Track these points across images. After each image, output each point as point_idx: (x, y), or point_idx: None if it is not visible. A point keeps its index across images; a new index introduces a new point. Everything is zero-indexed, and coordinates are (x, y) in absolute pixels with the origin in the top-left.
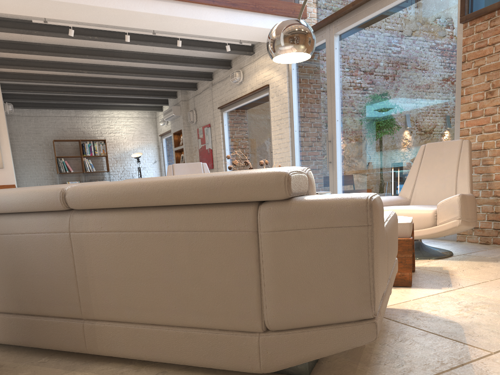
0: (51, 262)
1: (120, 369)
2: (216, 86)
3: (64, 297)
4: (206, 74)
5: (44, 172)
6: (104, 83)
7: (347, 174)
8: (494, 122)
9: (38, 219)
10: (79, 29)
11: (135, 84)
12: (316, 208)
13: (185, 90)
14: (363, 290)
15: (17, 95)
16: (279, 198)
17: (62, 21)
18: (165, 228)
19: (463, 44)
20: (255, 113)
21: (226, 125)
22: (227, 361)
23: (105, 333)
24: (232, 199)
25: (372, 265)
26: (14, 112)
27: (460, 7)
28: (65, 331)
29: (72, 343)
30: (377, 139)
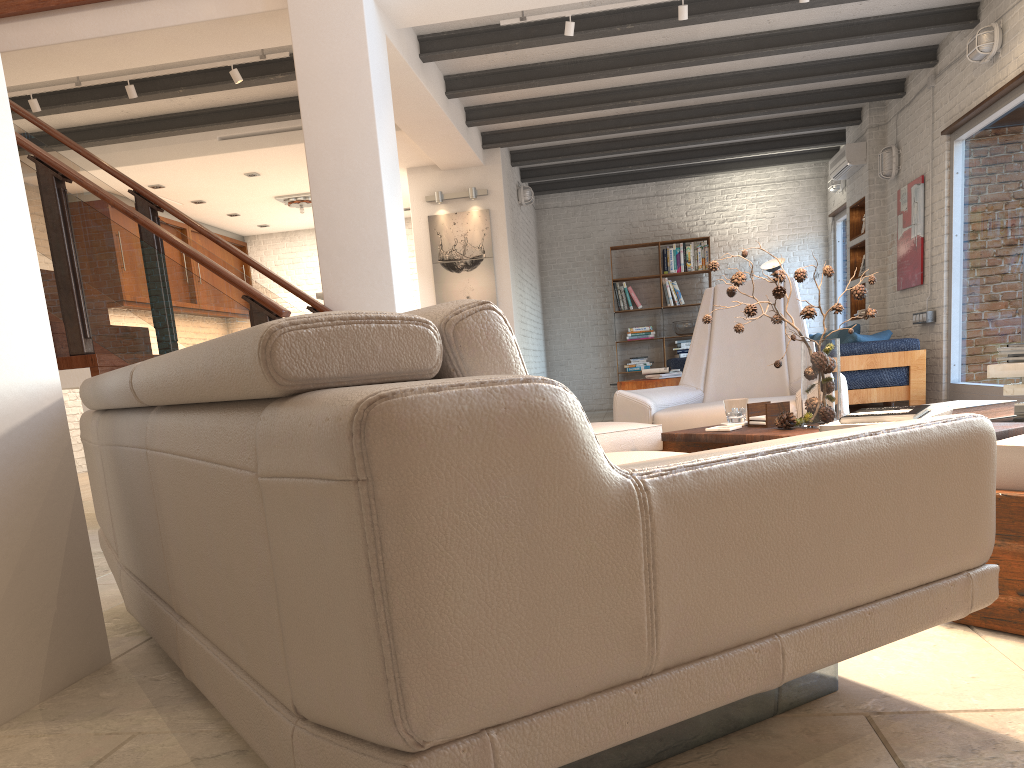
0: (146, 503)
1: (205, 724)
2: (943, 78)
3: (161, 569)
4: (919, 54)
5: (592, 311)
6: (688, 118)
7: None
8: None
9: (134, 421)
10: (598, 16)
11: (753, 109)
12: (297, 424)
13: (875, 100)
14: (371, 667)
15: (545, 169)
16: (270, 394)
17: (564, 8)
18: (196, 452)
19: None
20: None
21: (959, 174)
22: (274, 764)
23: (190, 649)
24: (231, 393)
25: (384, 599)
26: (549, 201)
27: None
28: (169, 632)
29: (175, 655)
30: None
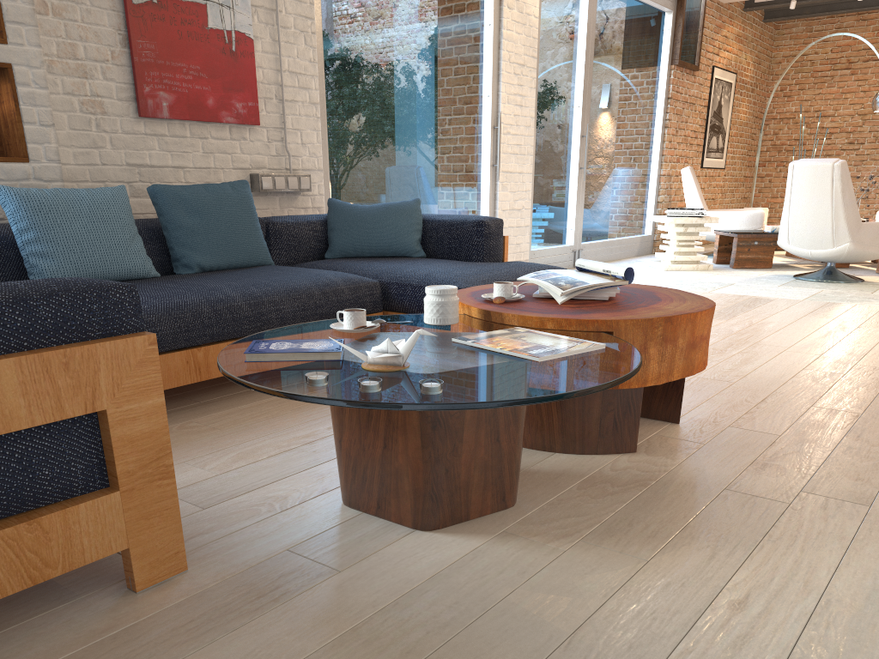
0: None
1: None
2: None
3: None
4: None
5: None
6: None
7: (586, 188)
8: (675, 155)
9: None
10: None
11: None
12: None
13: None
14: None
15: None
16: None
17: None
18: None
19: (672, 82)
20: (438, 8)
21: None
22: None
23: None
24: None
25: None
26: None
27: (679, 51)
28: None
29: None
30: (612, 148)
